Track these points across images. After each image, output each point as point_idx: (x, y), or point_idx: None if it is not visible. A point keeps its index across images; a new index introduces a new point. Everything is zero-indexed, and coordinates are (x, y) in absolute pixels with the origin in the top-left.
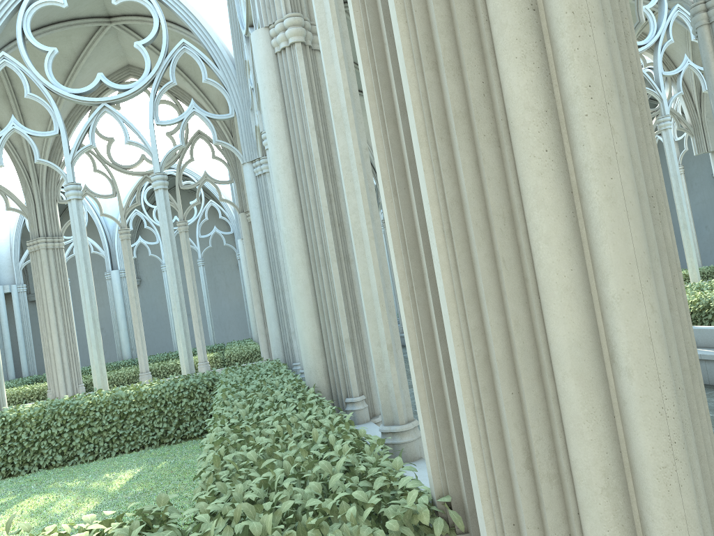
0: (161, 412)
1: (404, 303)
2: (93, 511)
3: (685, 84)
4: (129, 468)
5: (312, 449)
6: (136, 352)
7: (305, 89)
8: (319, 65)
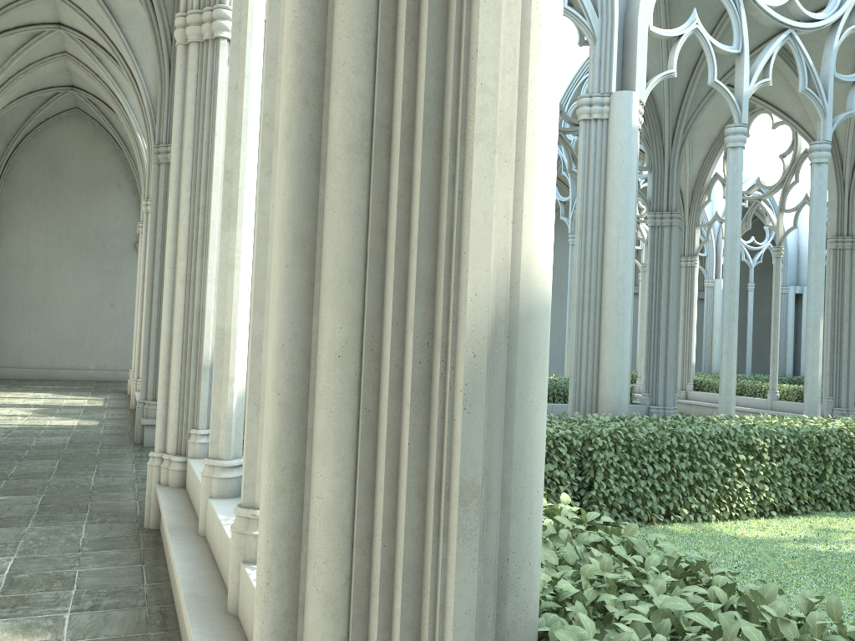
0: None
1: None
2: None
3: None
4: None
5: None
6: None
7: None
8: None
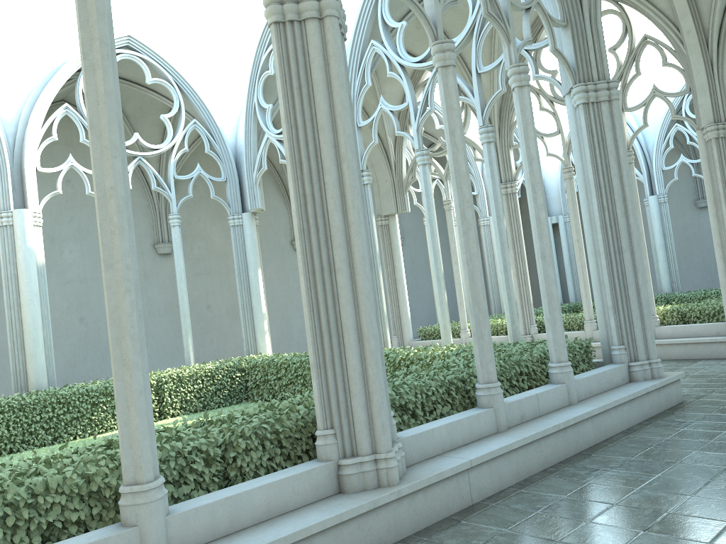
0: None
1: None
2: None
3: None
4: None
5: None
6: (677, 285)
7: (277, 78)
8: (309, 37)
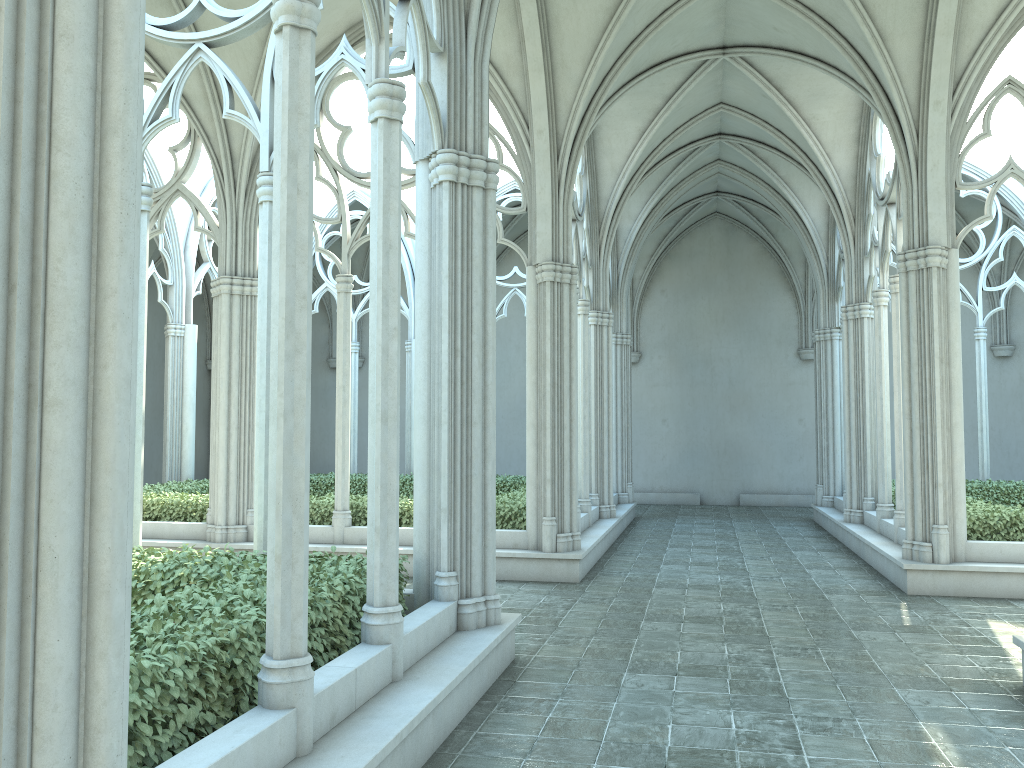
0: None
1: None
2: None
3: None
4: None
5: None
6: None
7: None
8: None
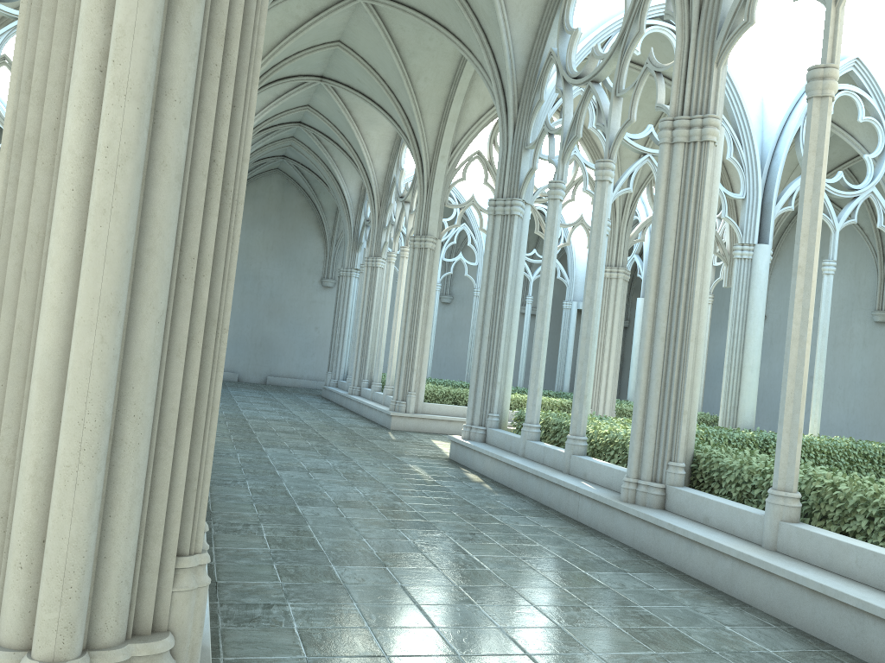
0: None
1: None
2: None
3: (735, 206)
4: None
5: None
6: None
7: None
8: None
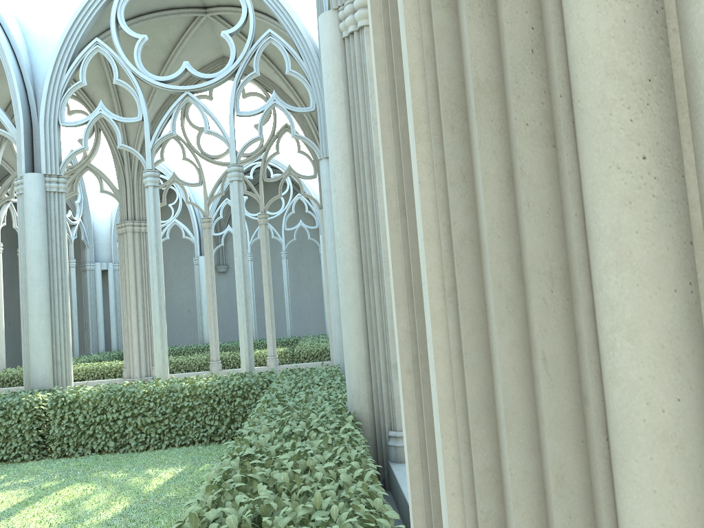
0: (214, 408)
1: (404, 379)
2: (120, 514)
3: None
4: (172, 466)
5: (312, 517)
6: None
7: (371, 79)
8: None
